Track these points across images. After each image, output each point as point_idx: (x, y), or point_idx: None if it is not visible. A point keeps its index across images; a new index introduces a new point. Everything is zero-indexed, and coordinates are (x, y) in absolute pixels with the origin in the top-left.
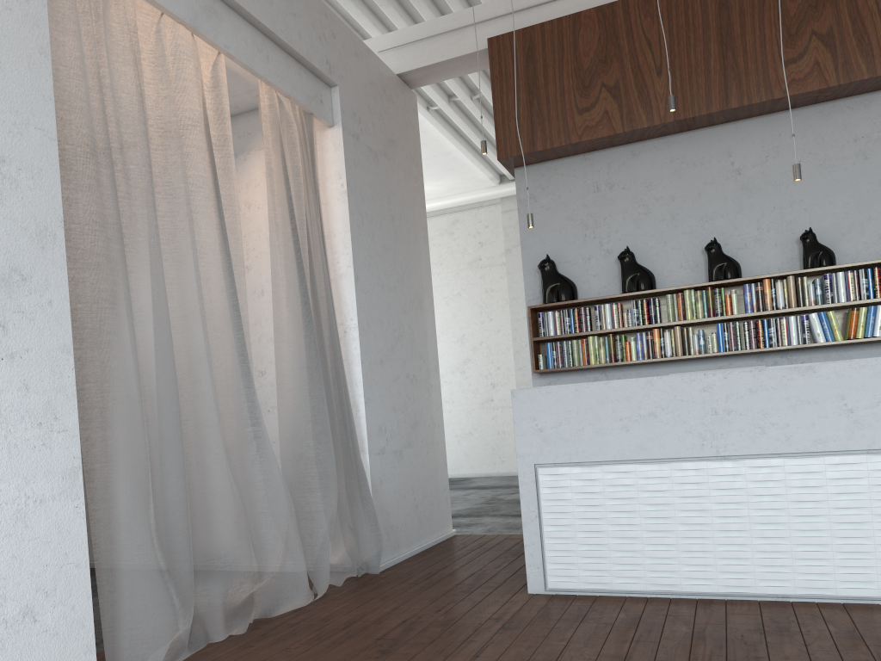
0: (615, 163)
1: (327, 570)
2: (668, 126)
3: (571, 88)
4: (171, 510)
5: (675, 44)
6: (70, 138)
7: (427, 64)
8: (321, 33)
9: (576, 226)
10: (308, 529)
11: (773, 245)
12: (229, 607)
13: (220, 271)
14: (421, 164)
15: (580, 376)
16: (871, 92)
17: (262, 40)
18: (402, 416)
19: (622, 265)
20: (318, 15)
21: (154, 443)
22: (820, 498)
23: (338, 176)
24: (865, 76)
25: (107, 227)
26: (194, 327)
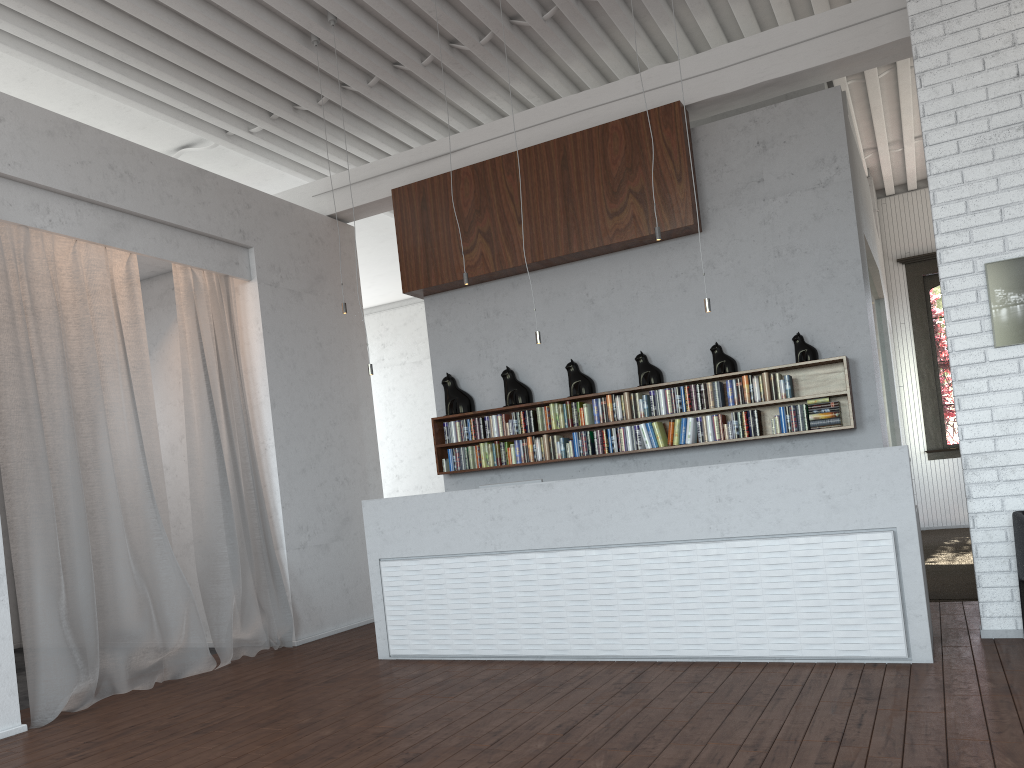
0: (500, 293)
1: (230, 643)
2: (531, 265)
3: (455, 233)
4: (80, 601)
5: (531, 198)
6: (0, 351)
7: (351, 206)
8: (233, 209)
9: (473, 347)
10: (215, 612)
11: (619, 364)
12: (136, 669)
13: (130, 421)
14: (359, 288)
15: (480, 476)
16: (686, 235)
17: (172, 232)
18: (329, 514)
19: (504, 382)
20: (231, 194)
21: (68, 554)
22: (558, 582)
23: (256, 321)
24: (668, 227)
25: (29, 407)
26: (104, 467)
